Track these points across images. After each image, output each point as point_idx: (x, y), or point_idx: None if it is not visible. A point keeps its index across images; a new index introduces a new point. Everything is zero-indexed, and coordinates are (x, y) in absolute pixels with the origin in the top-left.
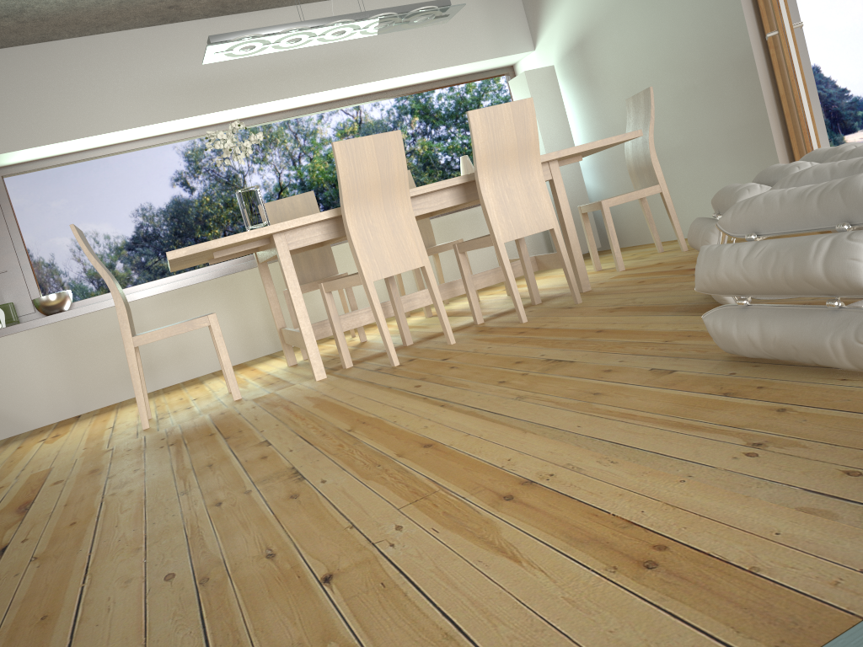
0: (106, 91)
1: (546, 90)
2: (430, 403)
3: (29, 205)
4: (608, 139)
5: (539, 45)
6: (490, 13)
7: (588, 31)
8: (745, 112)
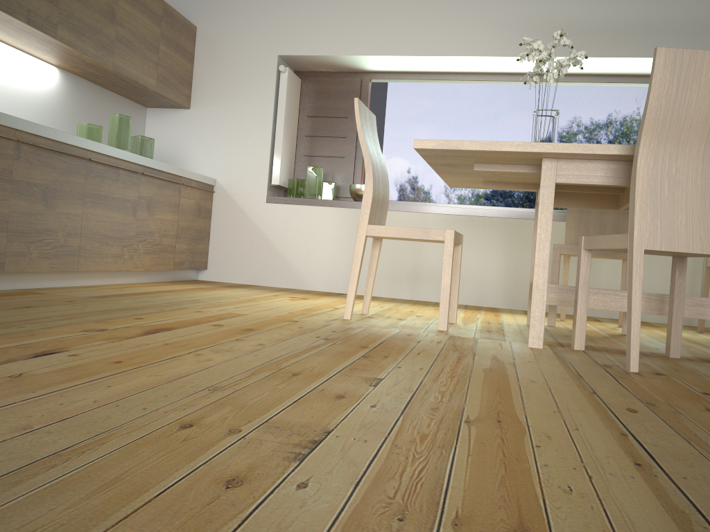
0: (473, 18)
1: None
2: (623, 447)
3: (381, 108)
4: None
5: None
6: None
7: None
8: None
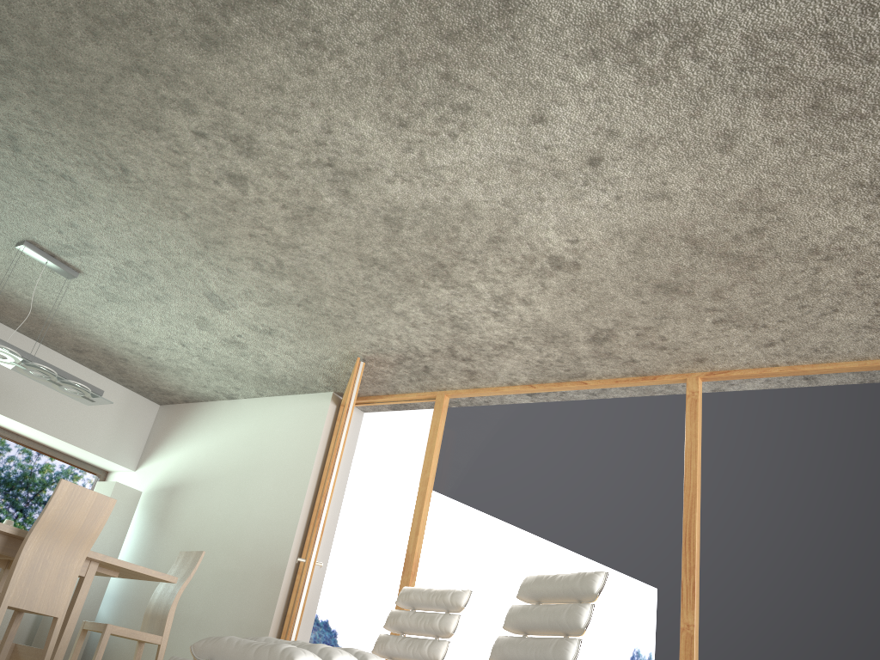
0: None
1: (123, 507)
2: None
3: None
4: (150, 570)
5: (142, 469)
6: (121, 420)
7: (185, 483)
8: (258, 613)
